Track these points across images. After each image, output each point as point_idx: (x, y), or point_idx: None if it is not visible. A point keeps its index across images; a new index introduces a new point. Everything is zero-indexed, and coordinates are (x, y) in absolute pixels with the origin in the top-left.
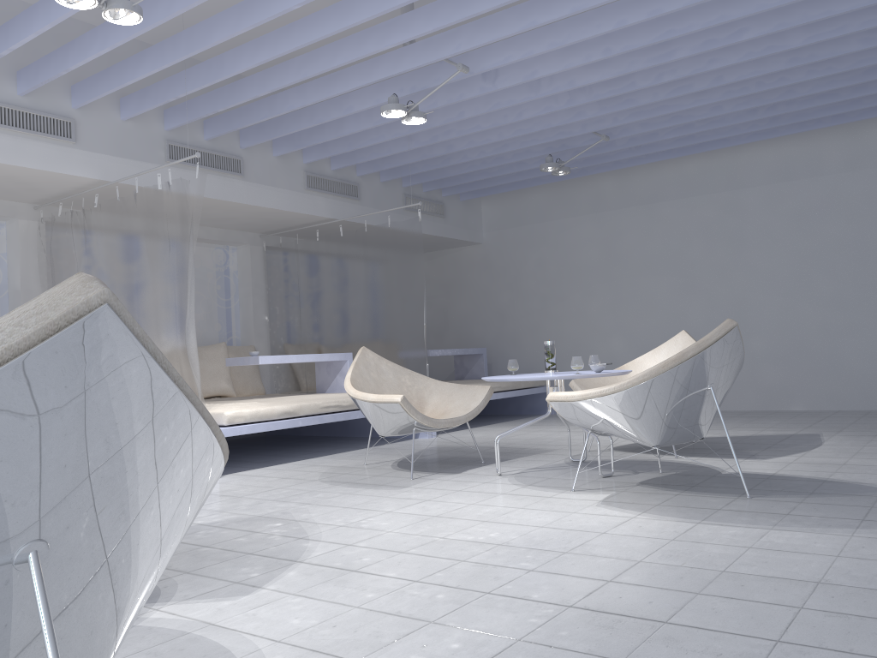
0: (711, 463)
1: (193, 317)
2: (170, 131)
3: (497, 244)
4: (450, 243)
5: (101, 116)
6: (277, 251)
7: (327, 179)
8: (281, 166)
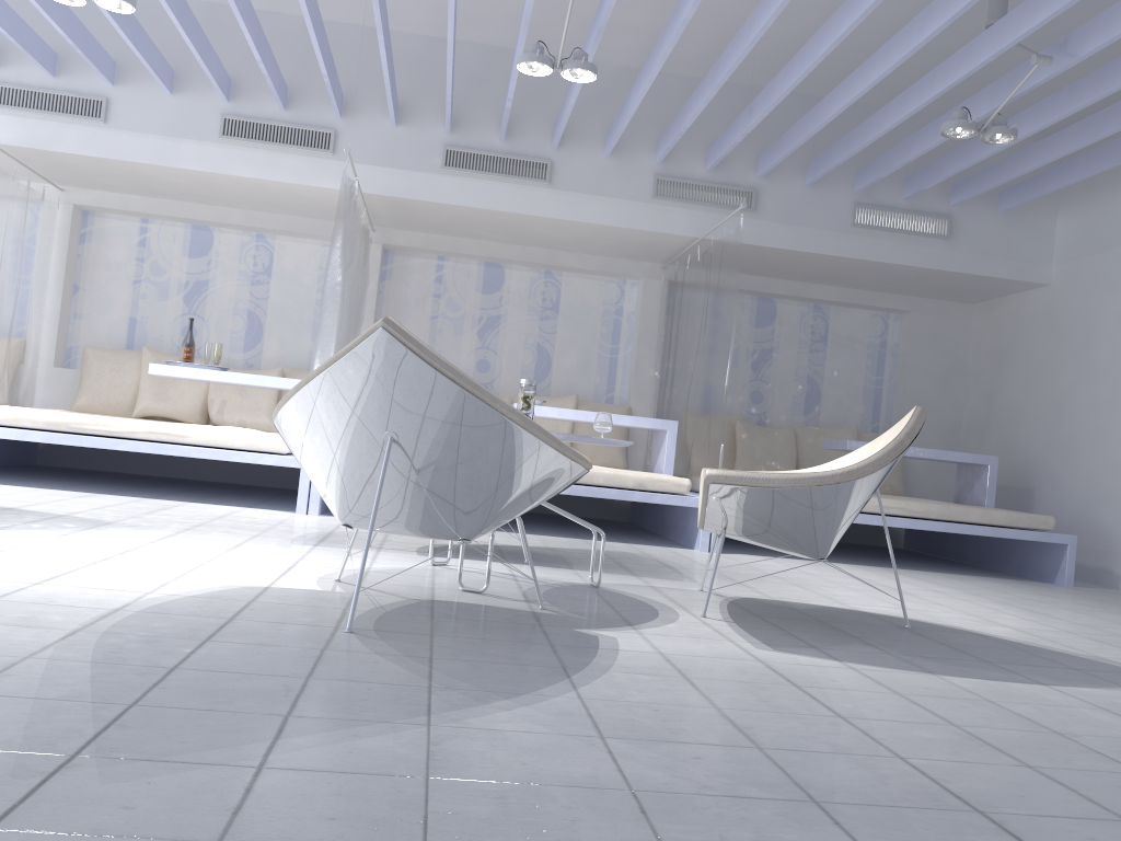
0: (679, 628)
1: (332, 333)
2: (453, 134)
3: (1067, 285)
4: (987, 284)
5: (368, 124)
6: (666, 286)
7: (694, 183)
8: (615, 169)
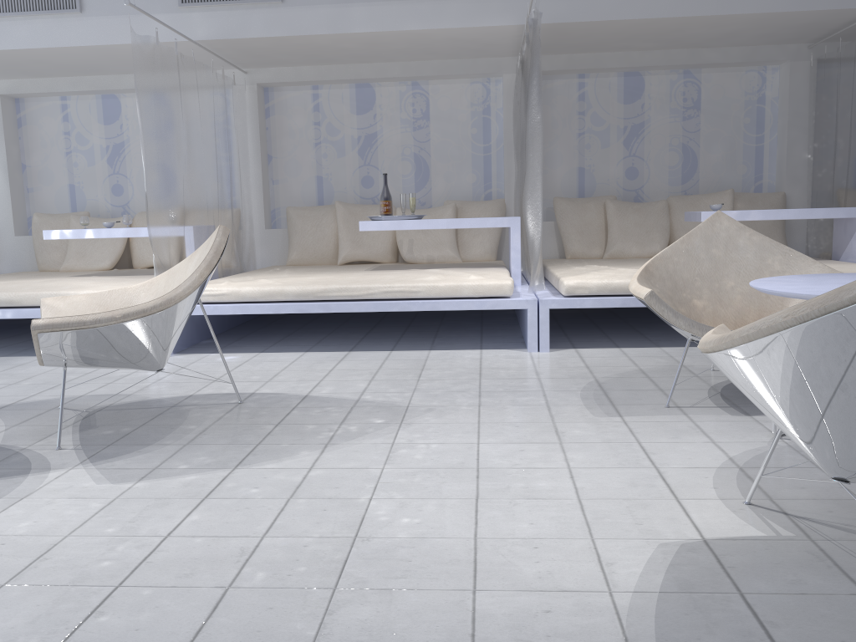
0: None
1: (537, 173)
2: None
3: None
4: None
5: None
6: (821, 65)
7: None
8: None
